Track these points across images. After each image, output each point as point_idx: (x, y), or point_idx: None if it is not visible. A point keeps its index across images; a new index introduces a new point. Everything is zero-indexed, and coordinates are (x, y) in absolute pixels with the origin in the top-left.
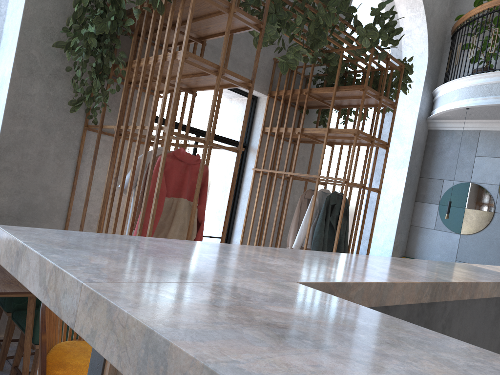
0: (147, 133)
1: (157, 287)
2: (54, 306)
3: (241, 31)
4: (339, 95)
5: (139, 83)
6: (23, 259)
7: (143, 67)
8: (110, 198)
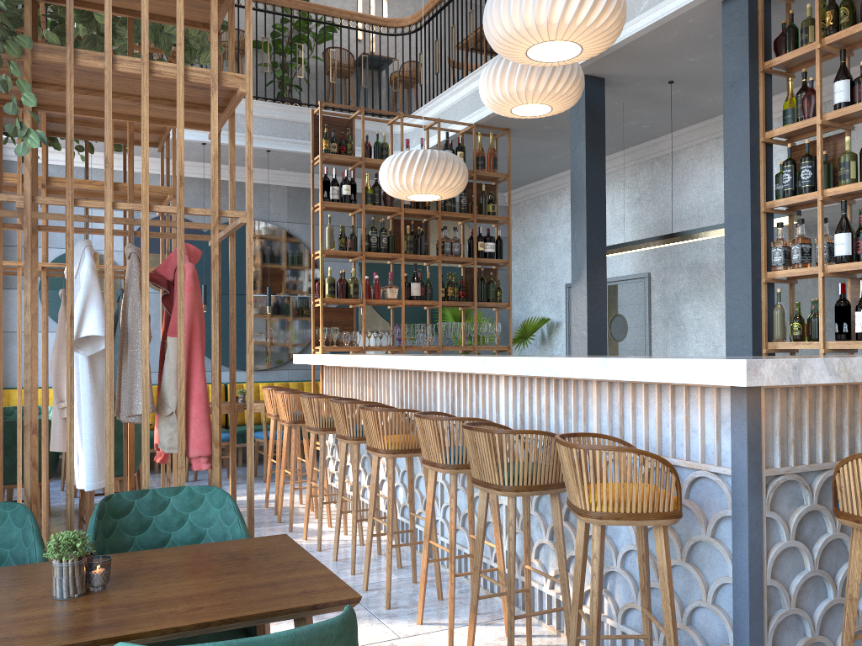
0: (182, 220)
1: (837, 357)
2: (847, 379)
3: (171, 23)
4: (94, 120)
5: (105, 109)
6: (803, 368)
7: (109, 75)
8: (67, 364)
